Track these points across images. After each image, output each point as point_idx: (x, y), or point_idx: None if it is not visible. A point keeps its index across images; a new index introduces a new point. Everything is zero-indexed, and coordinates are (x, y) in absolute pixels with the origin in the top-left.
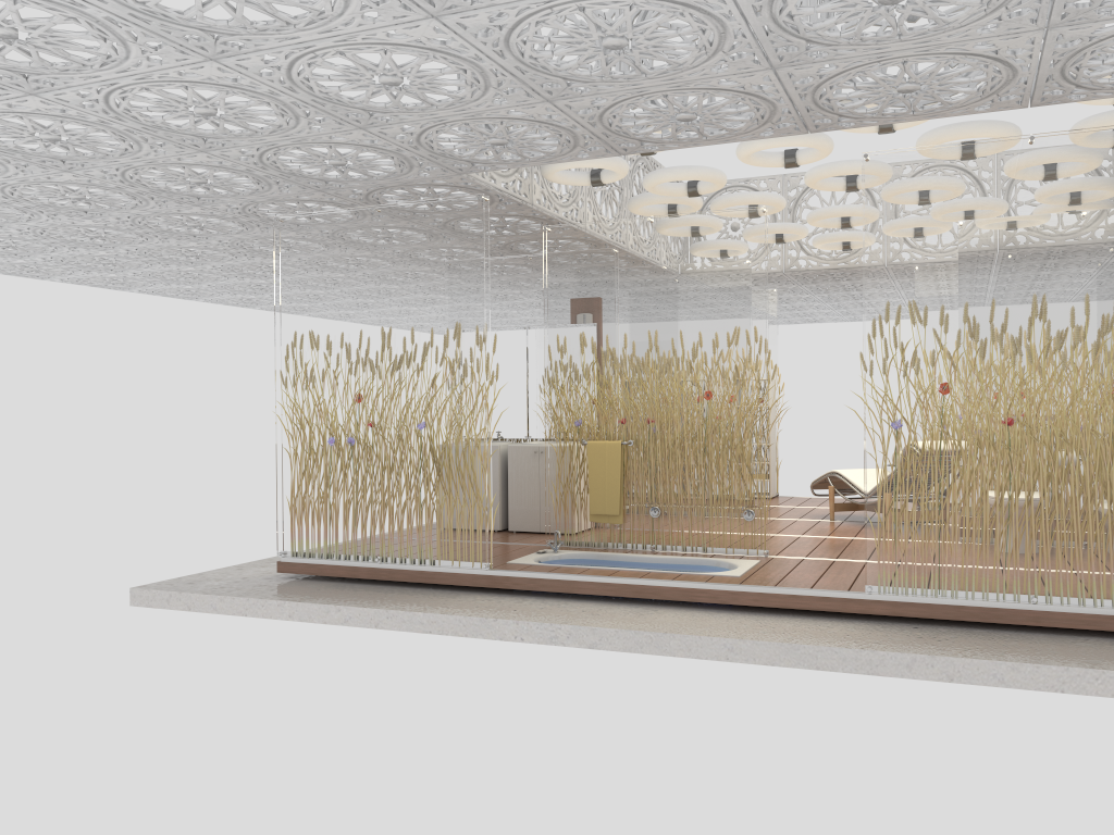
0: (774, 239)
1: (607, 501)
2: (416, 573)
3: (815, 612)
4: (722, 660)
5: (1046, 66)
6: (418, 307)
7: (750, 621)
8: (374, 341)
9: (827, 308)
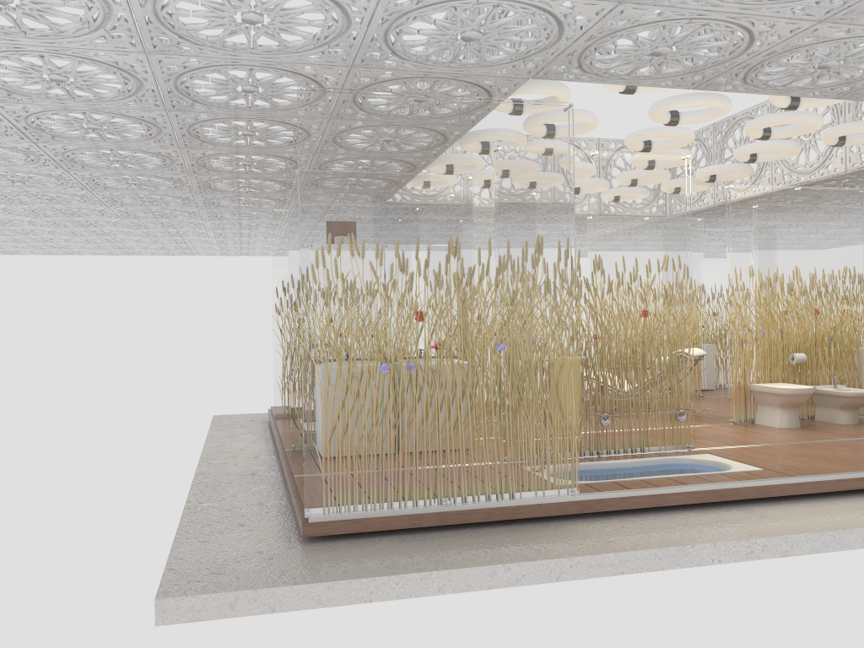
0: None
1: None
2: (495, 510)
3: (835, 491)
4: None
5: None
6: (499, 215)
7: (838, 506)
8: (444, 251)
9: None
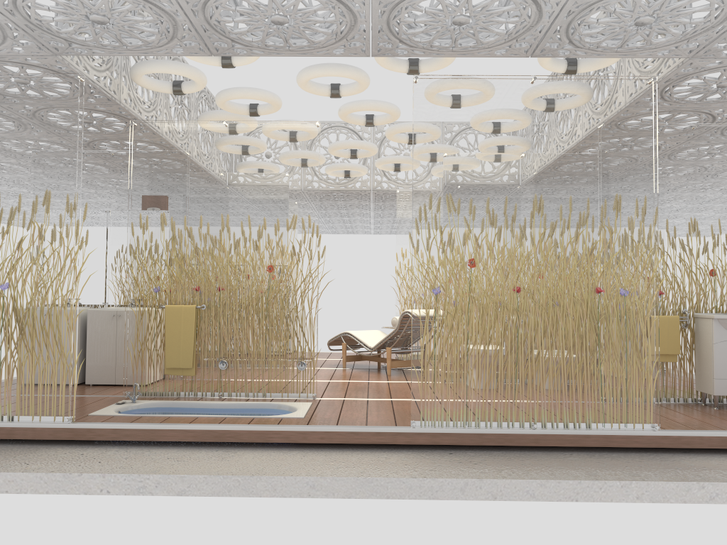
0: None
1: (182, 357)
2: None
3: (368, 445)
4: (305, 497)
5: (562, 17)
6: (6, 173)
7: (320, 457)
8: None
9: (321, 222)
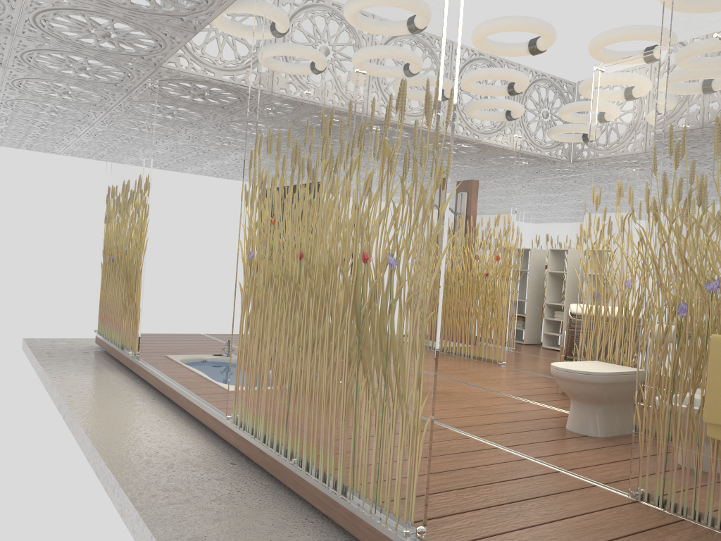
0: None
1: None
2: (118, 353)
3: None
4: (81, 448)
5: None
6: (130, 165)
7: (159, 425)
8: (121, 190)
9: None
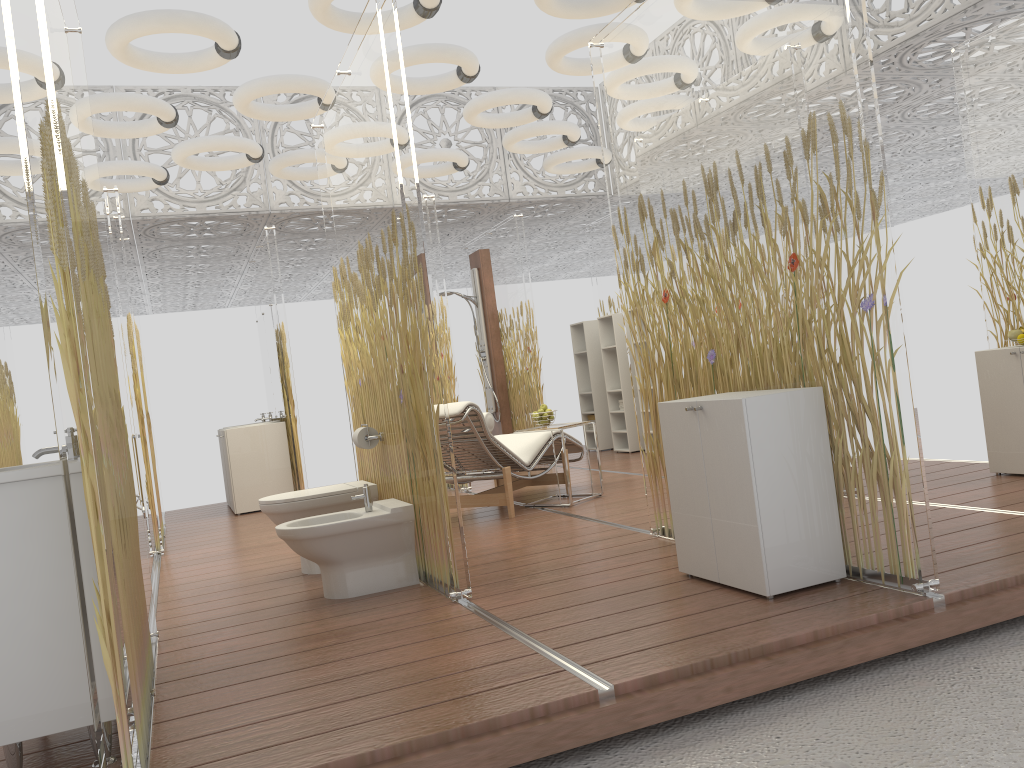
0: (563, 142)
1: None
2: None
3: None
4: None
5: None
6: None
7: None
8: None
9: None
